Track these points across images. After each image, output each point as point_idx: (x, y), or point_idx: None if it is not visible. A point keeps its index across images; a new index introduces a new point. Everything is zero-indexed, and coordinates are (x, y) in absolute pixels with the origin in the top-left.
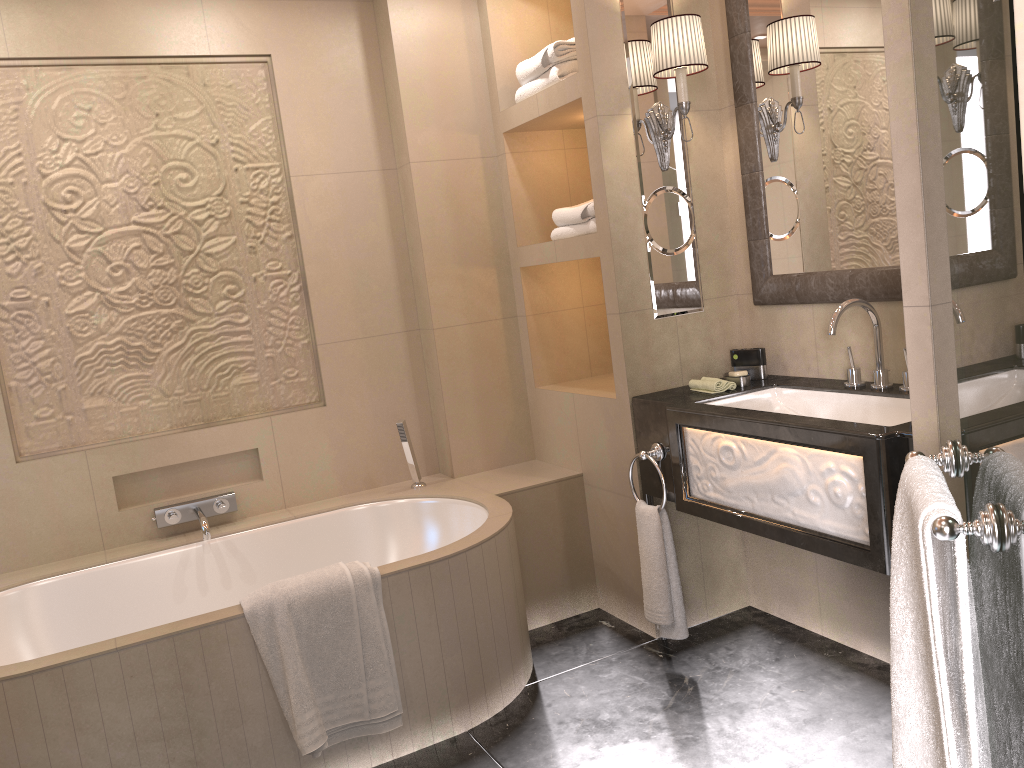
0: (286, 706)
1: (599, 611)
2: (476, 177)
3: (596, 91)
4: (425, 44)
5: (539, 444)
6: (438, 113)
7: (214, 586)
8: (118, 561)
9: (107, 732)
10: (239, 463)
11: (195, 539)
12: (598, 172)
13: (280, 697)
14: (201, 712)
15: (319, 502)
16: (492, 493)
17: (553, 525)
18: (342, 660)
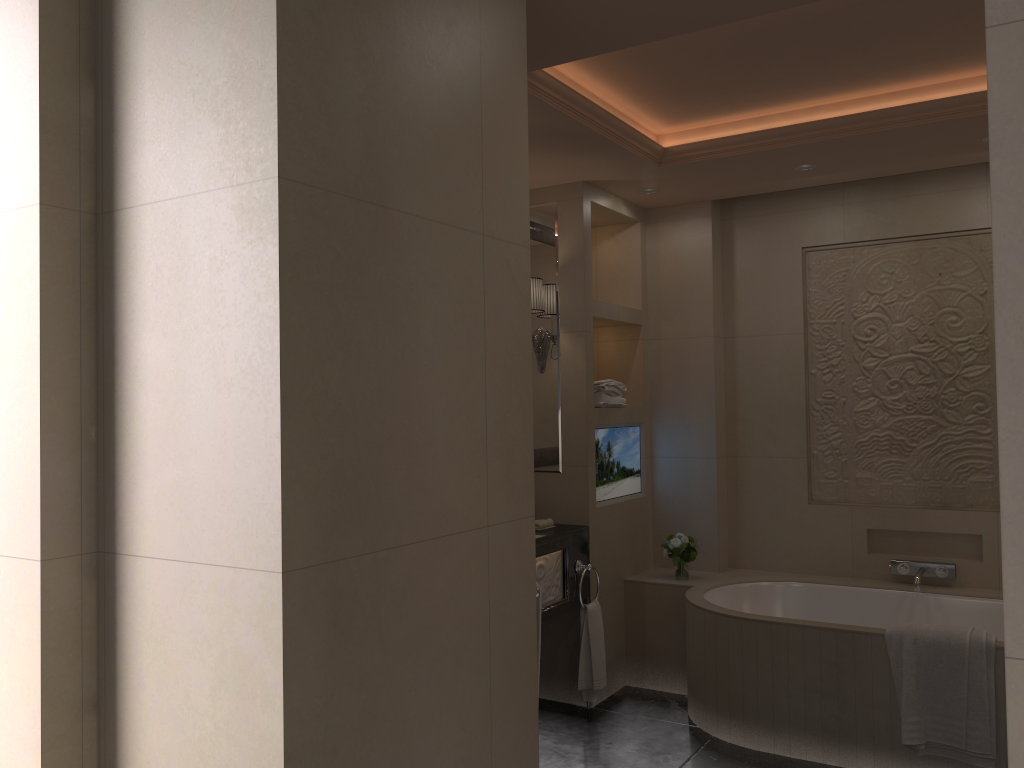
0: (901, 708)
1: None
2: None
3: None
4: None
5: None
6: None
7: None
8: (855, 587)
9: (789, 673)
10: (965, 543)
11: (912, 589)
12: None
13: (898, 701)
14: (846, 687)
15: None
16: None
17: None
18: (950, 695)
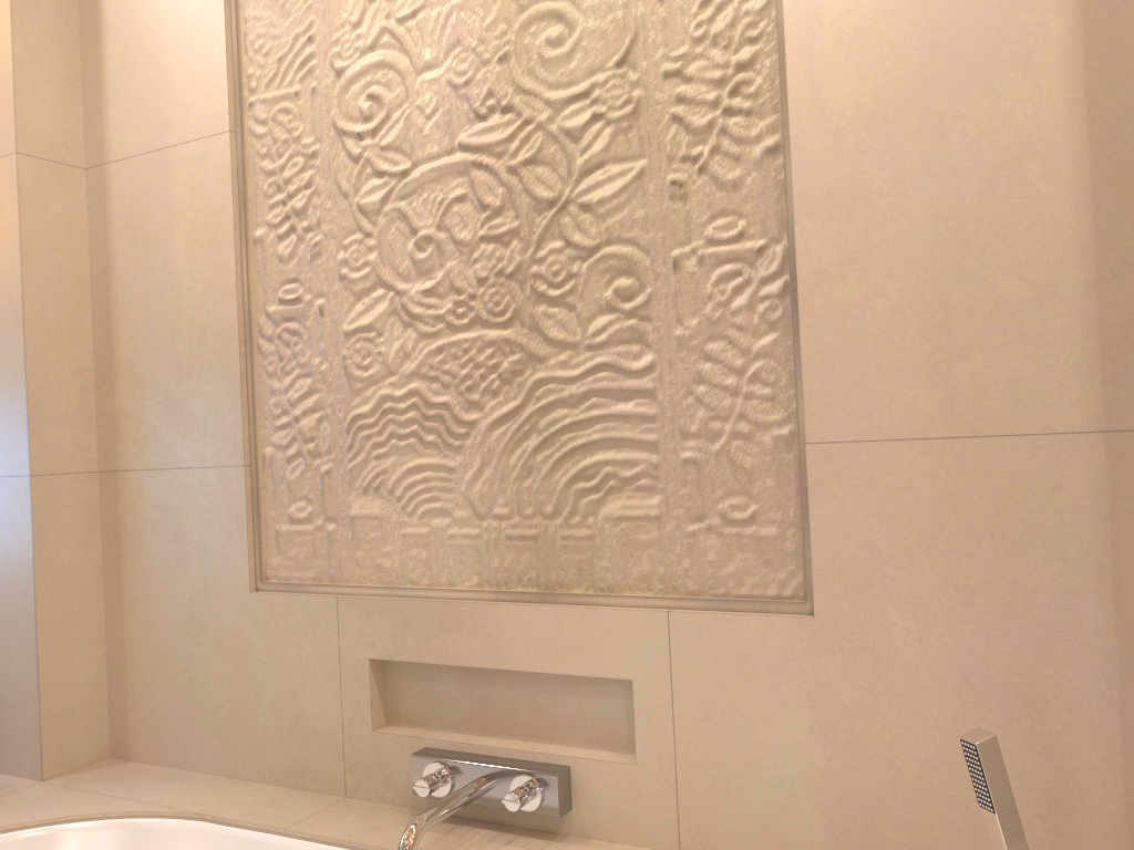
0: None
1: None
2: None
3: None
4: None
5: None
6: None
7: None
8: (300, 840)
9: None
10: (603, 703)
11: None
12: None
13: None
14: None
15: None
16: None
17: None
18: None
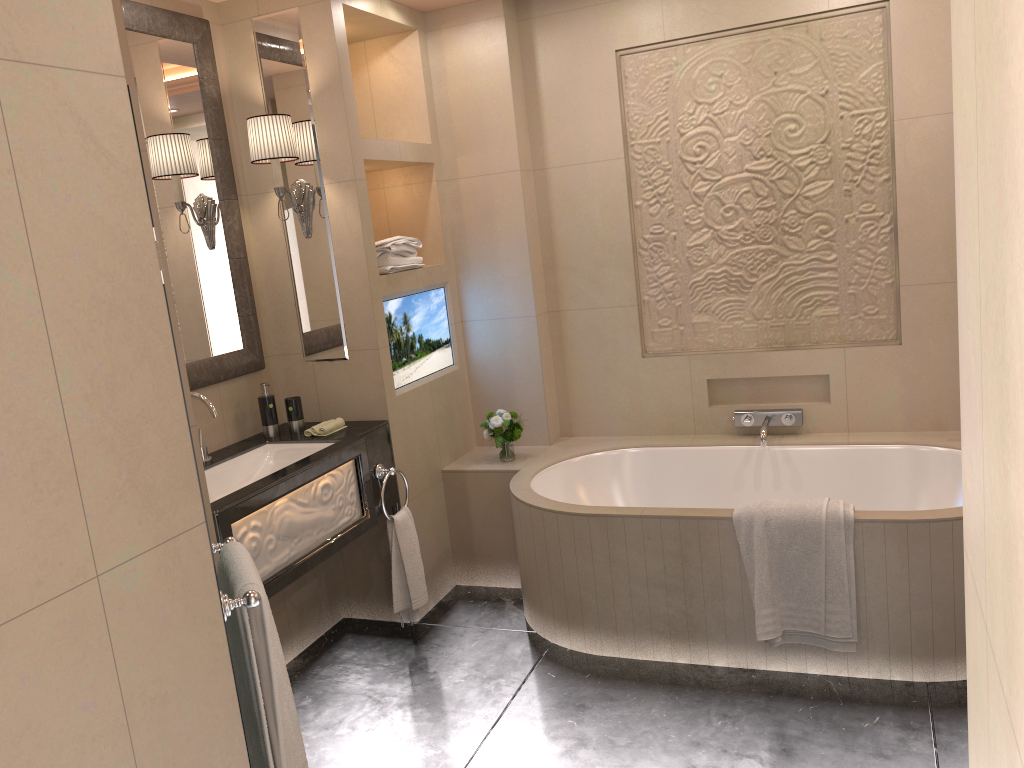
0: (754, 598)
1: None
2: None
3: None
4: None
5: None
6: None
7: (766, 485)
8: (697, 446)
9: (629, 570)
10: (812, 385)
11: (758, 443)
12: None
13: (750, 590)
14: (693, 580)
15: (880, 433)
16: None
17: None
18: (806, 579)
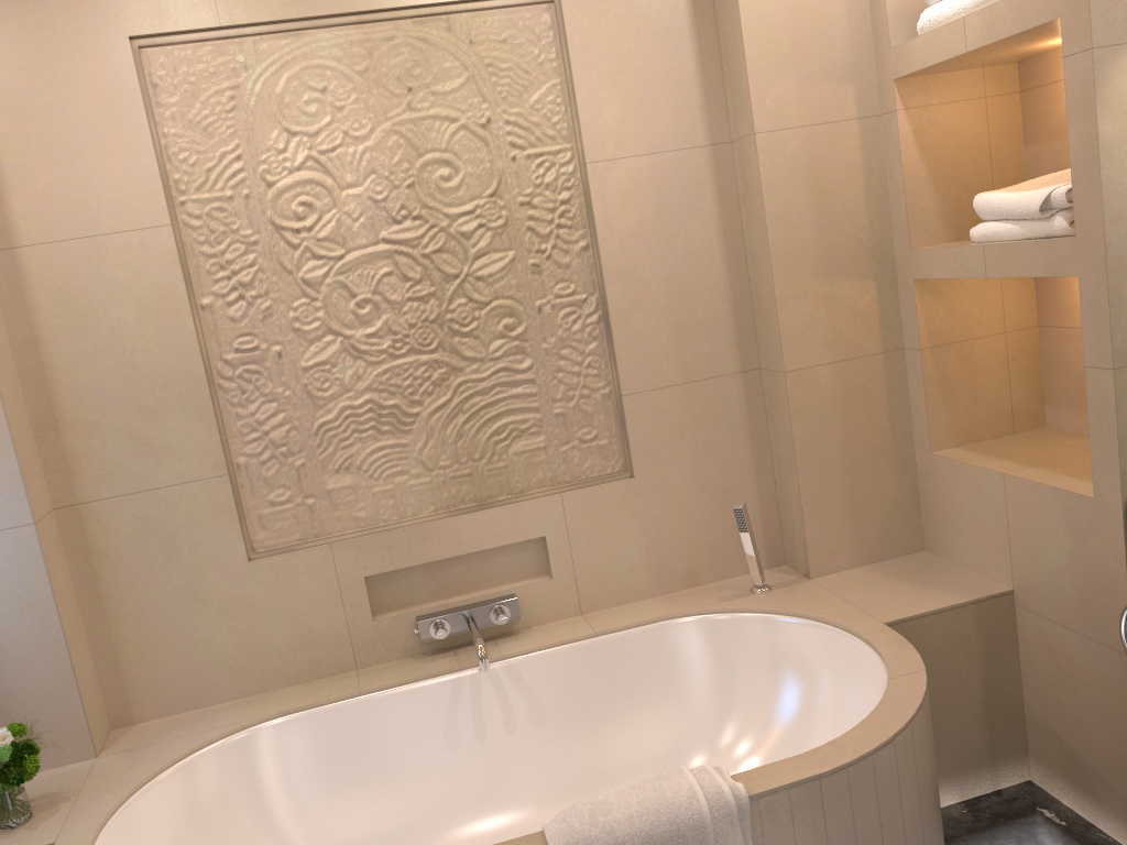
0: None
1: (1032, 787)
2: (849, 148)
3: (1093, 6)
4: None
5: (933, 531)
6: (796, 57)
7: (494, 729)
8: (374, 693)
9: None
10: (521, 555)
11: (469, 664)
12: (1086, 141)
13: None
14: None
15: (625, 607)
16: (879, 619)
17: (967, 665)
18: None
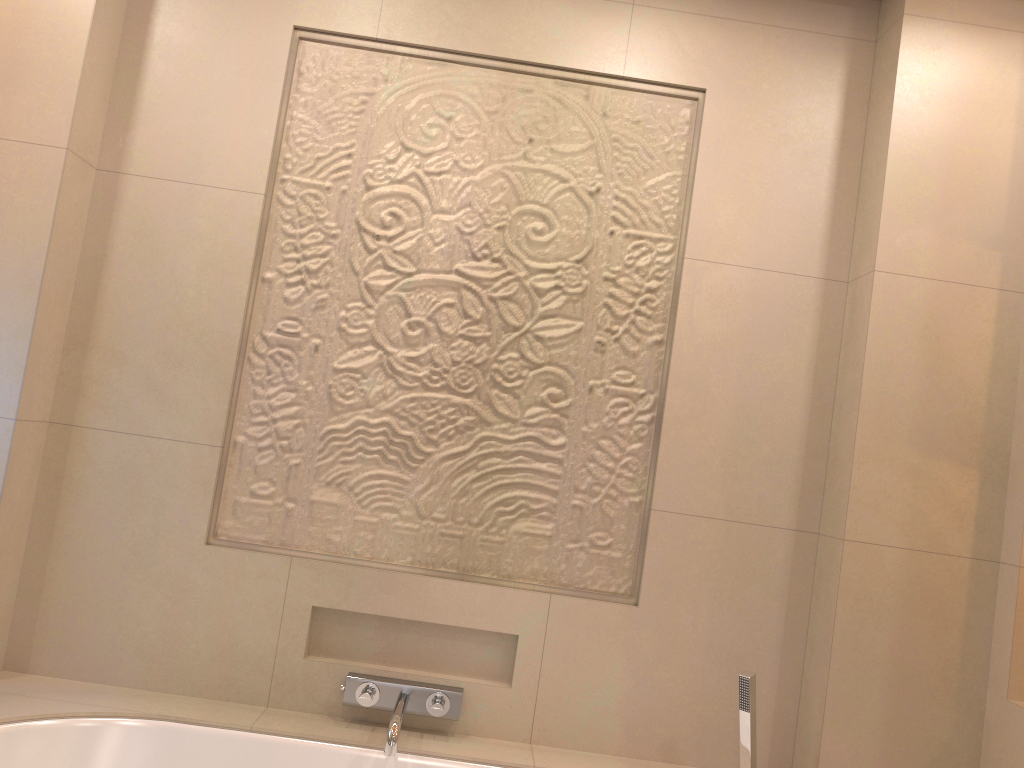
0: None
1: None
2: (981, 317)
3: None
4: (946, 102)
5: None
6: (941, 206)
7: None
8: (265, 734)
9: None
10: (486, 648)
11: (379, 744)
12: None
13: None
14: None
15: (582, 754)
16: None
17: None
18: None
